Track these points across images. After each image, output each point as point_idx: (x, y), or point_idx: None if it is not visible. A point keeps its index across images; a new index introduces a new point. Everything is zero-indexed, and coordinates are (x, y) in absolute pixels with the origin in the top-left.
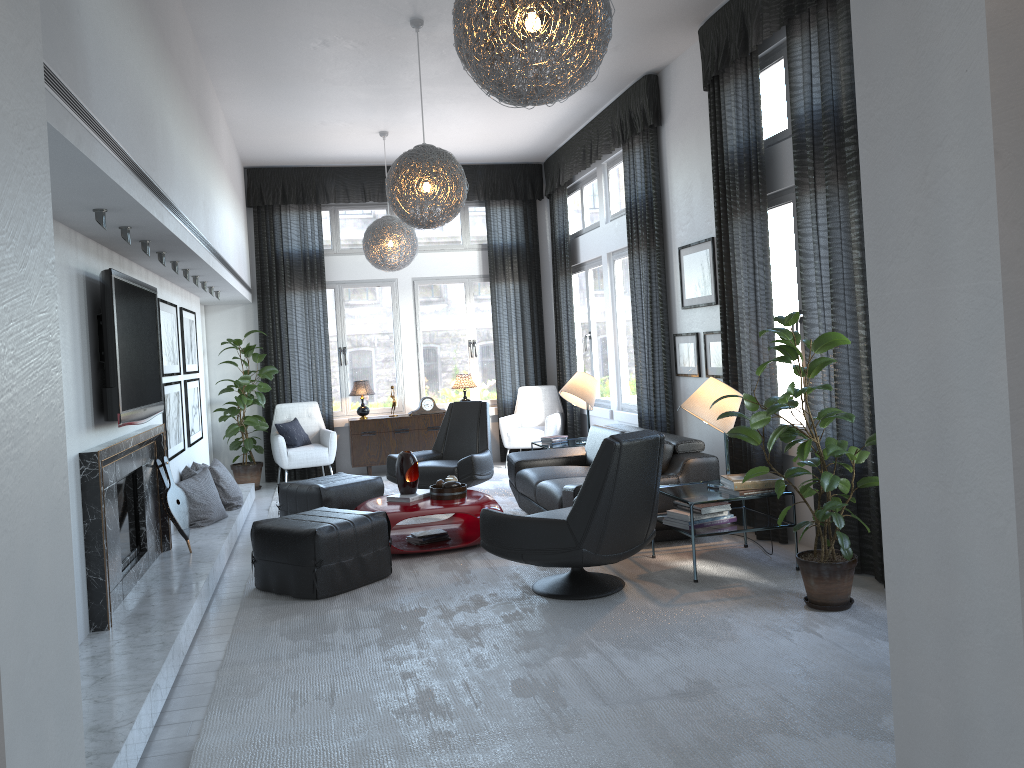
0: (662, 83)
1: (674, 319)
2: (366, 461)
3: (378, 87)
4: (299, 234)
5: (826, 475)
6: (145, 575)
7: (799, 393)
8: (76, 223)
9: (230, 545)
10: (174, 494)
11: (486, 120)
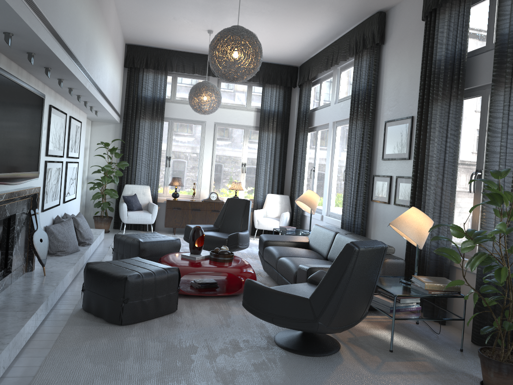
0: (388, 18)
1: (375, 165)
2: (173, 224)
3: None
4: (152, 87)
5: None
6: (5, 290)
7: (508, 231)
8: None
9: (75, 271)
10: (39, 235)
11: (273, 31)
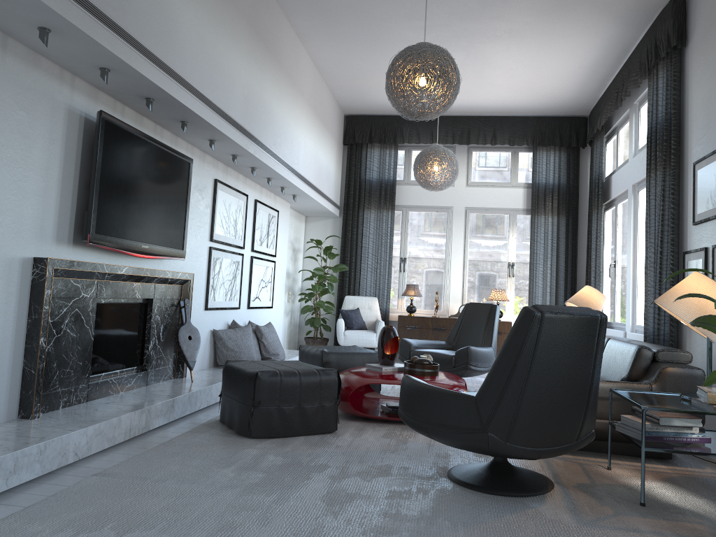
0: (689, 5)
1: (685, 237)
2: None
3: (420, 24)
4: (378, 166)
5: None
6: (134, 389)
7: None
8: (57, 58)
9: None
10: (187, 331)
11: (525, 64)
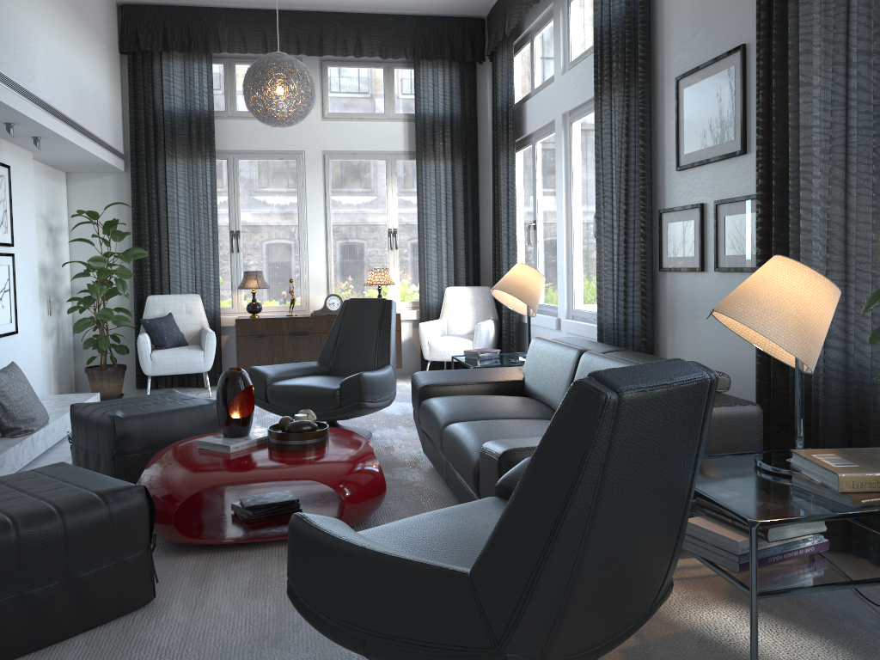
0: None
1: (661, 188)
2: None
3: None
4: (183, 89)
5: None
6: None
7: None
8: None
9: None
10: None
11: None
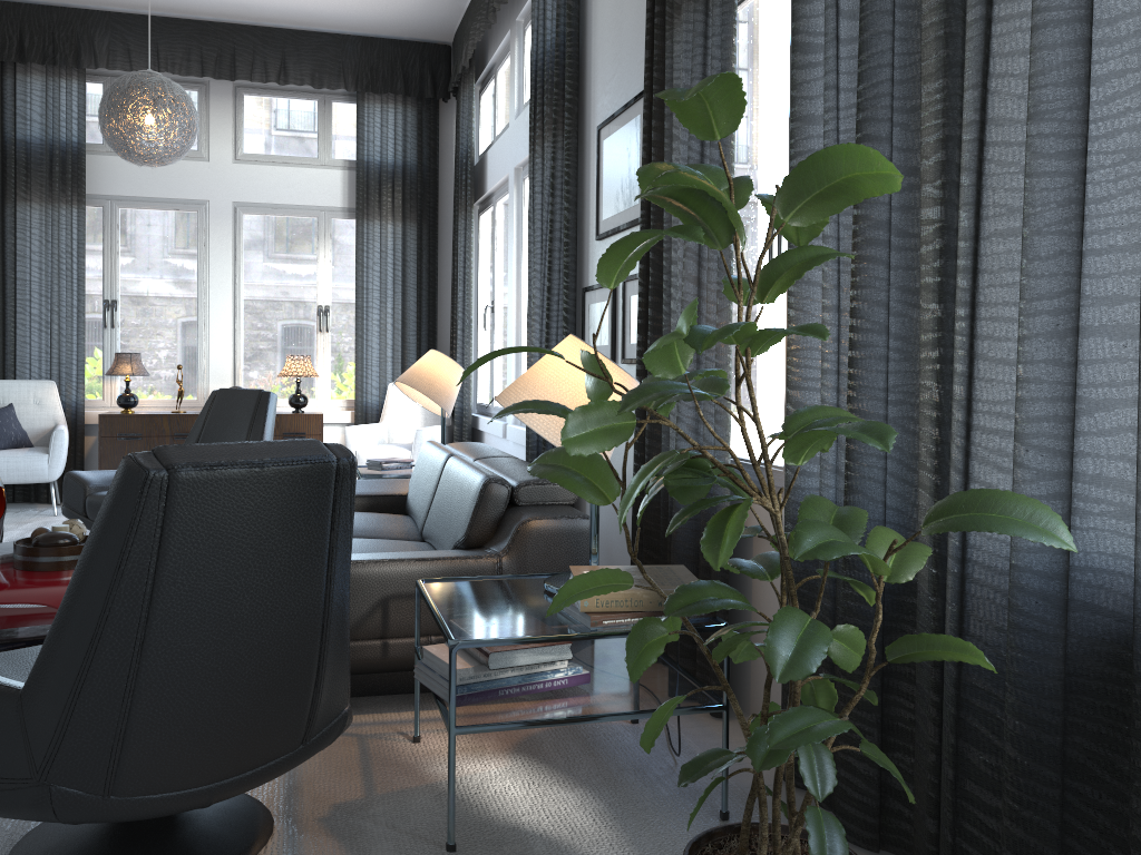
0: None
1: (586, 262)
2: None
3: None
4: (44, 113)
5: (788, 623)
6: None
7: (713, 338)
8: None
9: None
10: None
11: None
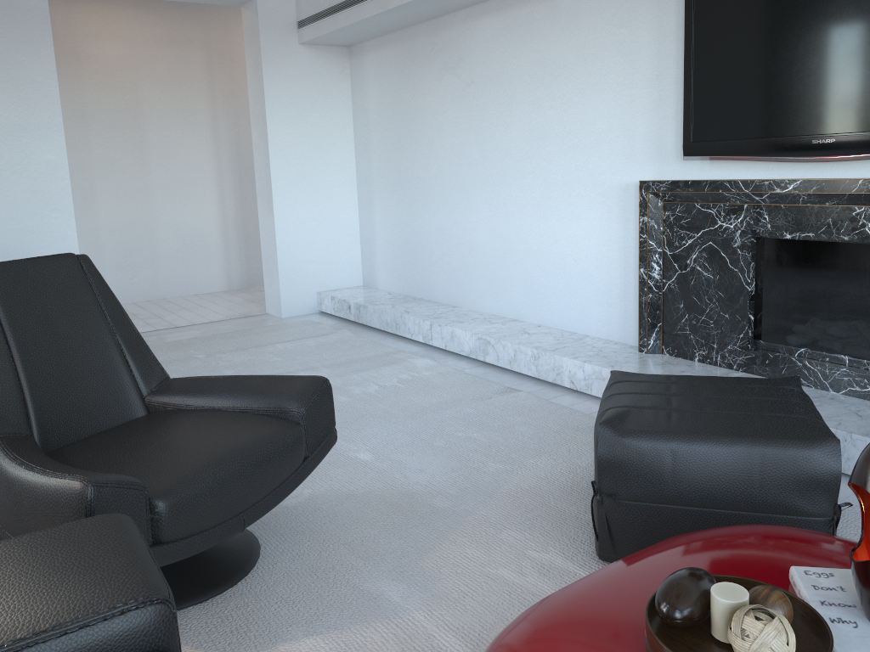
0: None
1: None
2: None
3: None
4: None
5: None
6: None
7: None
8: None
9: None
10: None
11: None
